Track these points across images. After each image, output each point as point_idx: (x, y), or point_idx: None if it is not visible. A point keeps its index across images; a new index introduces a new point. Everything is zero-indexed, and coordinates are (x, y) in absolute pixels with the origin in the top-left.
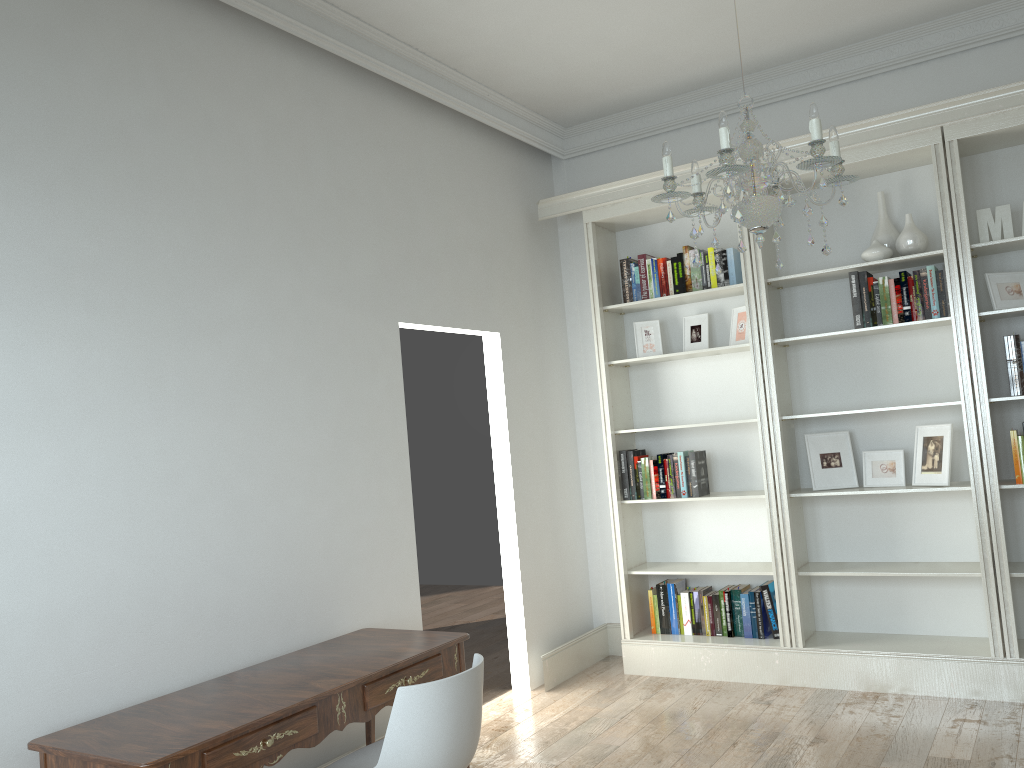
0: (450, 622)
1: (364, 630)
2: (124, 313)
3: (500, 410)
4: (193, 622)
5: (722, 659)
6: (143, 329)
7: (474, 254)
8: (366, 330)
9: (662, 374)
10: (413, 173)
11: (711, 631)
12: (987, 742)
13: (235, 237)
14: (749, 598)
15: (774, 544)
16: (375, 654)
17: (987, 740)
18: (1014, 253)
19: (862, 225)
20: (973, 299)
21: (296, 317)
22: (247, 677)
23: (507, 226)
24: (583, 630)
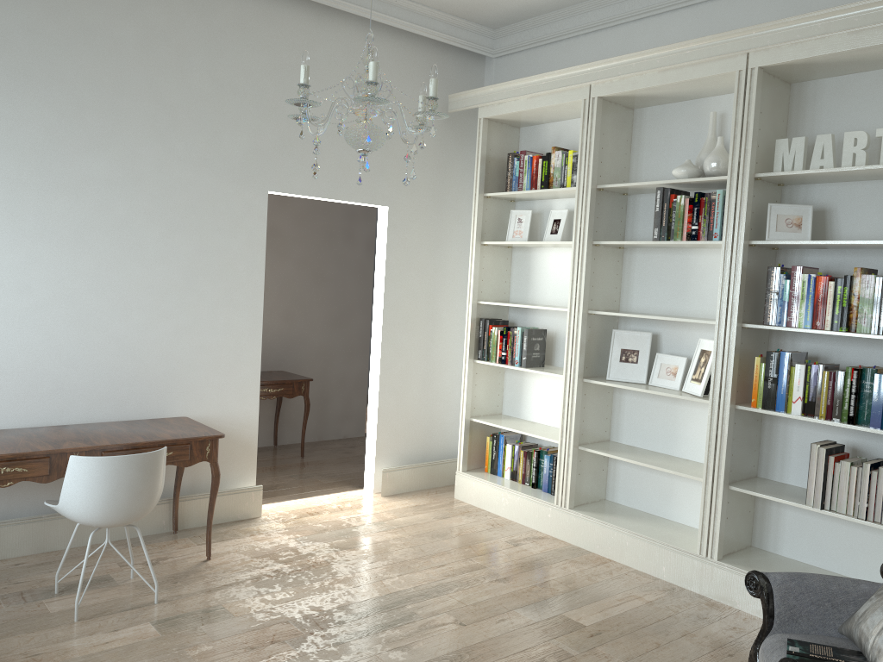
0: None
1: (180, 418)
2: None
3: (381, 270)
4: (32, 387)
5: (515, 503)
6: (8, 182)
7: None
8: (231, 195)
9: (534, 258)
10: None
11: (522, 480)
12: (624, 618)
13: (102, 118)
14: (550, 460)
15: (563, 419)
16: (142, 434)
17: (627, 617)
18: (819, 186)
19: (700, 142)
20: (742, 227)
21: (157, 181)
22: (50, 430)
23: (415, 116)
24: (447, 458)
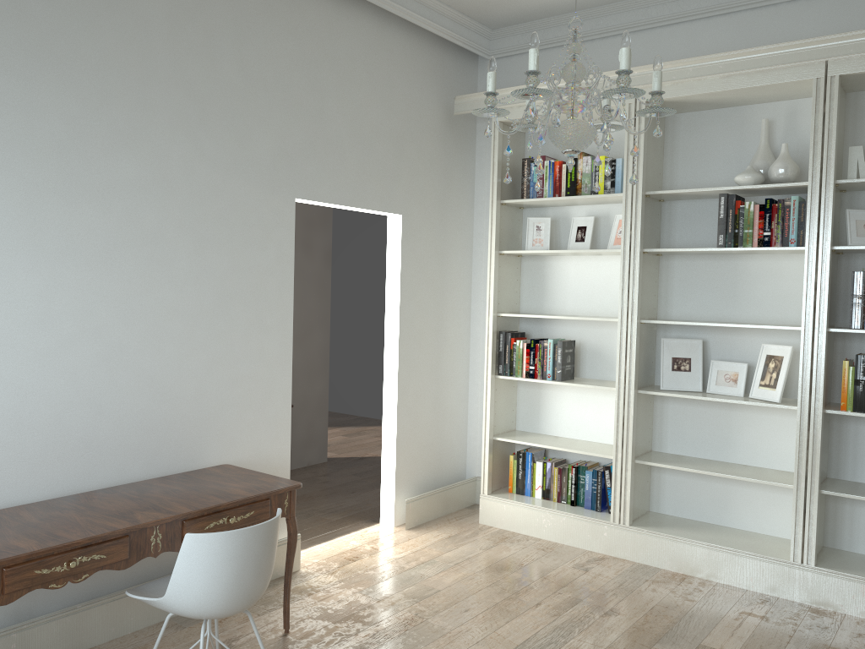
0: (362, 453)
1: (223, 466)
2: (6, 171)
3: (395, 284)
4: (56, 446)
5: (560, 524)
6: (25, 187)
7: (383, 141)
8: (260, 203)
9: (549, 267)
10: (326, 62)
11: (557, 498)
12: (759, 639)
13: (129, 109)
14: (593, 475)
15: (617, 432)
16: (210, 492)
17: (760, 637)
18: None
19: (745, 149)
20: (828, 233)
21: (187, 187)
22: (93, 499)
23: (422, 118)
24: (455, 480)
